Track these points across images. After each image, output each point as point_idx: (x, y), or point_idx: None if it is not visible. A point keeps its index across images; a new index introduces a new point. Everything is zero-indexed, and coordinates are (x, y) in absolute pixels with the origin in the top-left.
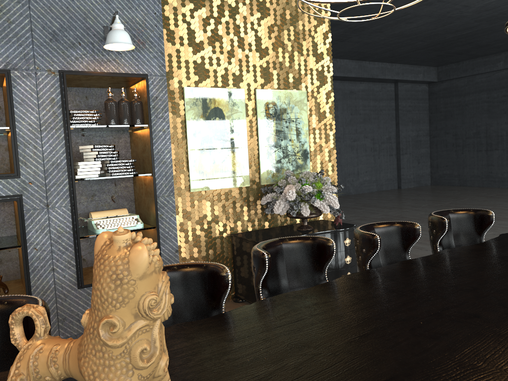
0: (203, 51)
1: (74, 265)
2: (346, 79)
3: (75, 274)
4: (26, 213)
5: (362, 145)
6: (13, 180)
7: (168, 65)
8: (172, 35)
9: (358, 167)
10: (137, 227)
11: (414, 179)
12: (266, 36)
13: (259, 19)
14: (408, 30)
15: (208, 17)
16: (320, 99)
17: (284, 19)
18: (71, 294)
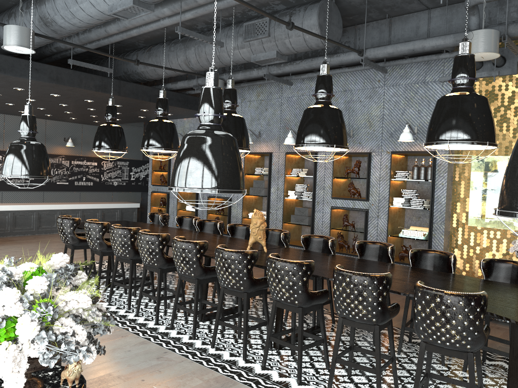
0: None
1: None
2: None
3: None
4: (369, 218)
5: None
6: (366, 202)
7: None
8: None
9: None
10: (419, 238)
11: None
12: None
13: None
14: None
15: (499, 106)
16: None
17: None
18: None
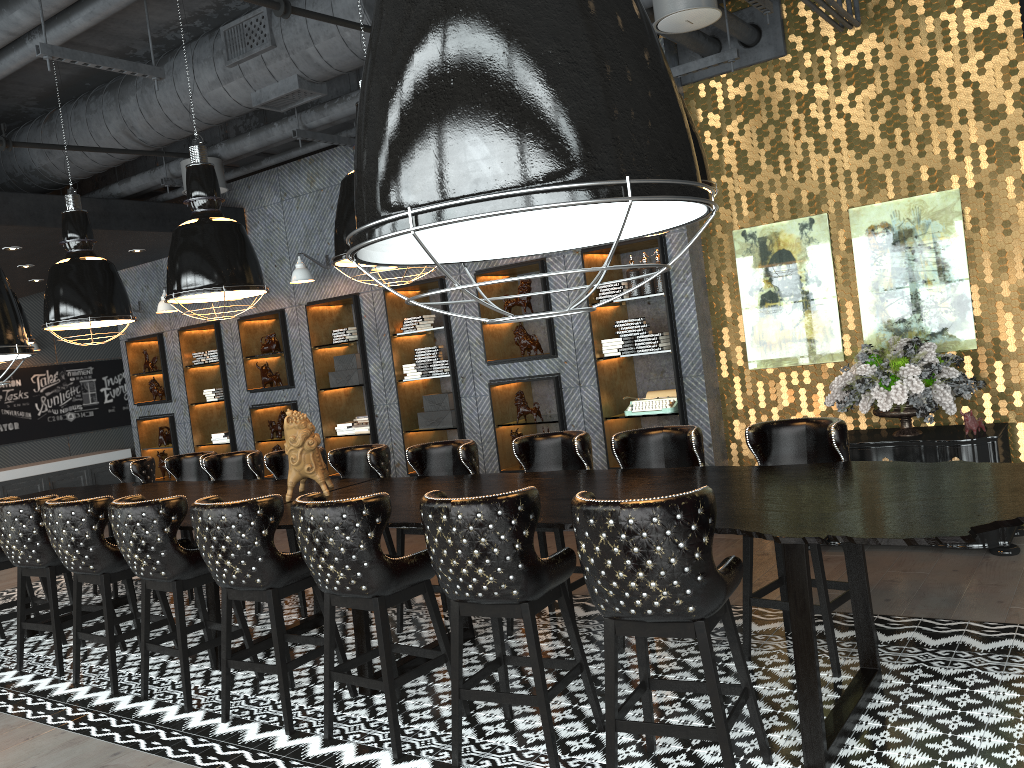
0: (759, 175)
1: (604, 445)
2: None
3: (605, 455)
4: (563, 391)
5: None
6: (553, 360)
7: None
8: (716, 167)
9: None
10: (662, 412)
11: None
12: (867, 118)
13: (852, 95)
14: None
15: (765, 124)
16: (999, 197)
17: (903, 77)
18: None
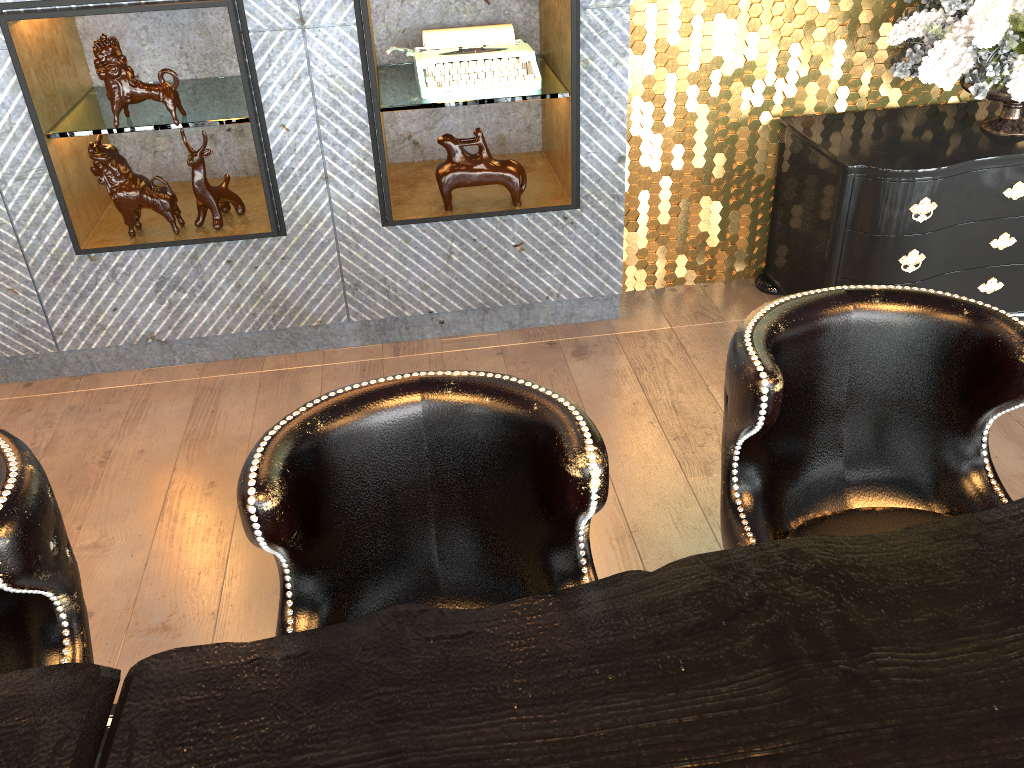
0: None
1: (372, 172)
2: None
3: (374, 193)
4: (254, 39)
5: None
6: None
7: None
8: None
9: None
10: (522, 91)
11: None
12: None
13: None
14: None
15: None
16: None
17: None
18: (369, 236)
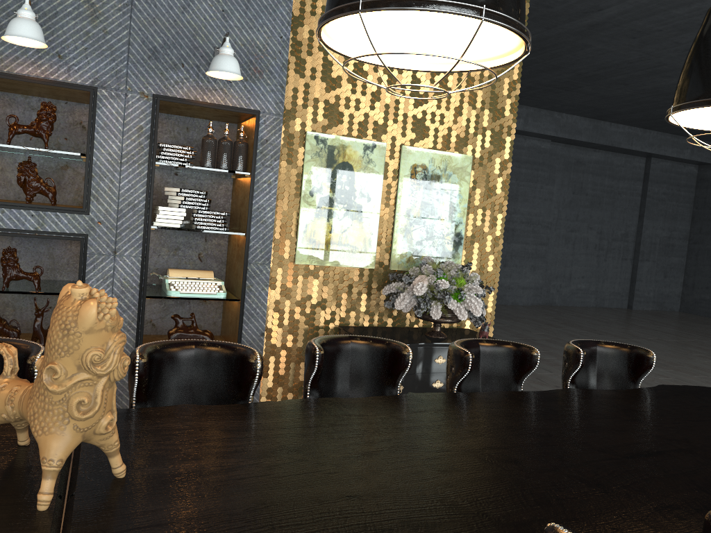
0: (339, 89)
1: (135, 328)
2: (572, 143)
3: (134, 339)
4: (88, 257)
5: (583, 238)
6: (81, 217)
7: (291, 102)
8: (303, 66)
9: (572, 268)
10: (217, 296)
11: (654, 299)
12: (427, 78)
13: None
14: (665, 86)
15: None
16: (490, 170)
17: None
18: None
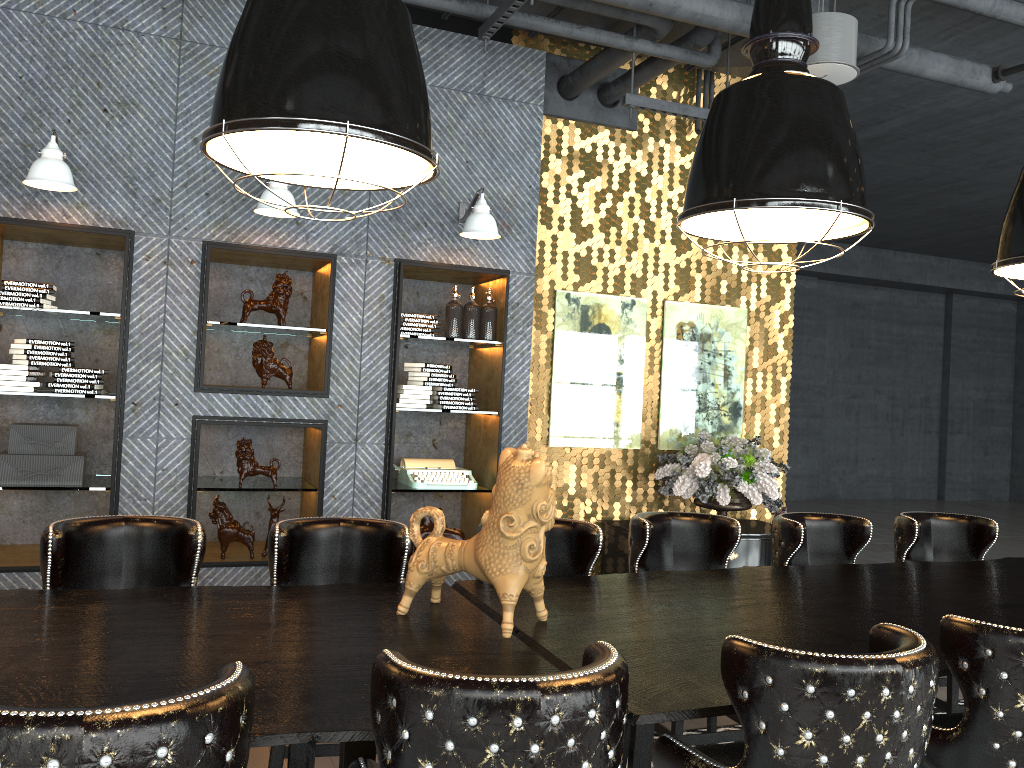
0: (591, 239)
1: None
2: (846, 280)
3: None
4: (328, 446)
5: (869, 406)
6: (320, 400)
7: (538, 257)
8: (549, 215)
9: (858, 448)
10: (468, 488)
11: (974, 485)
12: None
13: (681, 195)
14: (965, 204)
15: (604, 190)
16: (769, 324)
17: None
18: None
